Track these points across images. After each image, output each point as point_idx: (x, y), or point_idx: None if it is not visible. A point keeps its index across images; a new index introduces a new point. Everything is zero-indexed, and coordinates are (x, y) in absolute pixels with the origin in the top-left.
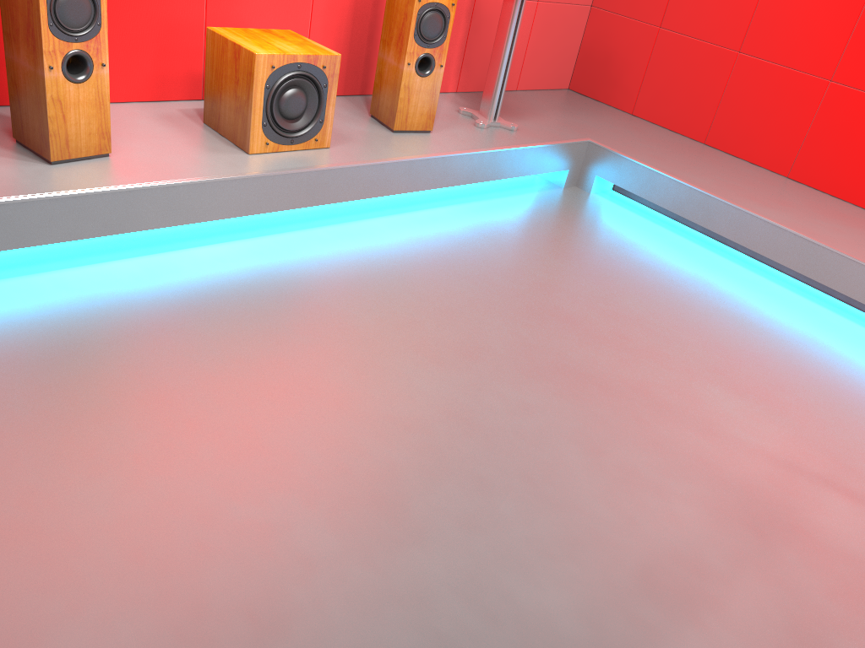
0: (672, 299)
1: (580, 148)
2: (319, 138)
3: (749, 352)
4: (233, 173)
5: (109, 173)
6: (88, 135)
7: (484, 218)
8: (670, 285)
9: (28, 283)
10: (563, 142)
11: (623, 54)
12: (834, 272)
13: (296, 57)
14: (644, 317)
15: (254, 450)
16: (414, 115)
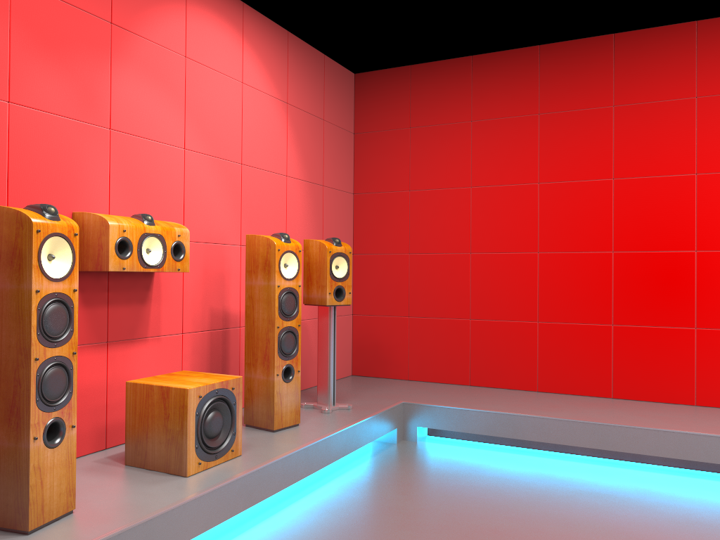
0: (540, 494)
1: (399, 409)
2: (234, 448)
3: (621, 512)
4: (190, 494)
5: (87, 525)
6: (59, 495)
7: (366, 480)
8: (529, 485)
9: None
10: (390, 406)
11: (387, 340)
12: (622, 440)
13: (214, 385)
14: (538, 513)
15: None
16: (286, 413)
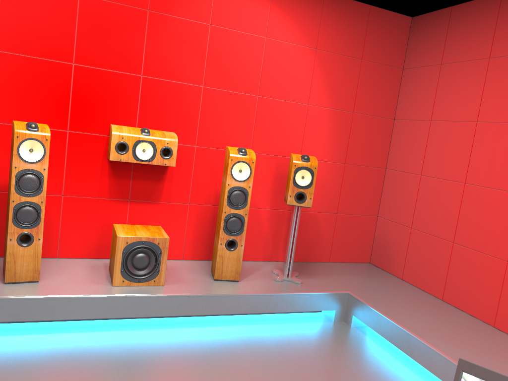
0: None
1: (342, 297)
2: (157, 280)
3: None
4: (91, 294)
5: (27, 289)
6: (27, 271)
7: (256, 335)
8: None
9: None
10: (326, 292)
11: (394, 243)
12: None
13: (141, 238)
14: None
15: None
16: (226, 271)
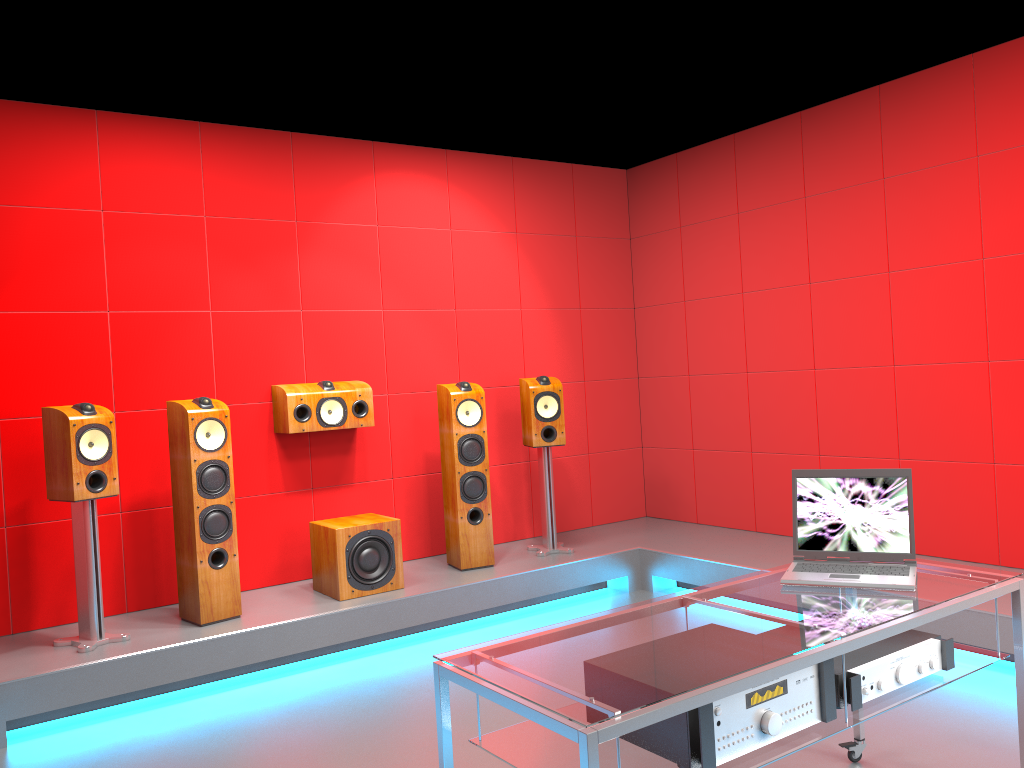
0: None
1: (632, 556)
2: (394, 581)
3: None
4: (324, 612)
5: (238, 625)
6: (225, 603)
7: (542, 623)
8: None
9: (181, 706)
10: (612, 552)
11: (675, 476)
12: None
13: (365, 526)
14: None
15: (310, 765)
16: (475, 554)
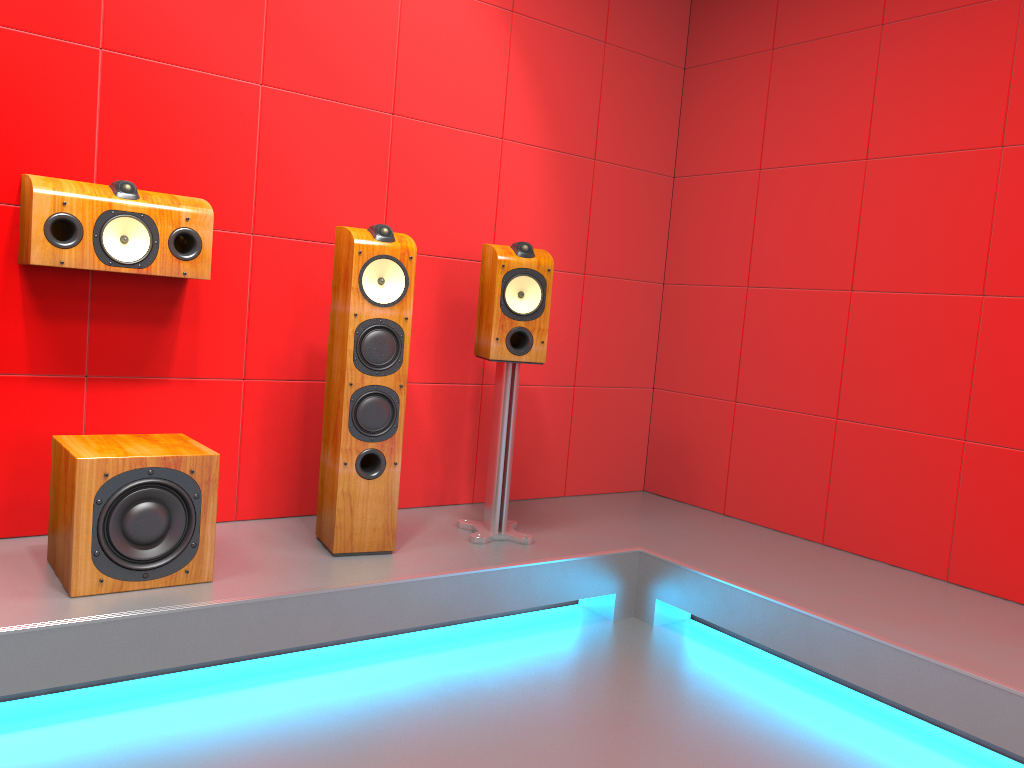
0: None
1: (628, 561)
2: (193, 569)
3: None
4: (15, 625)
5: None
6: None
7: (461, 672)
8: None
9: None
10: (596, 553)
11: (699, 439)
12: None
13: (144, 460)
14: None
15: None
16: (363, 530)
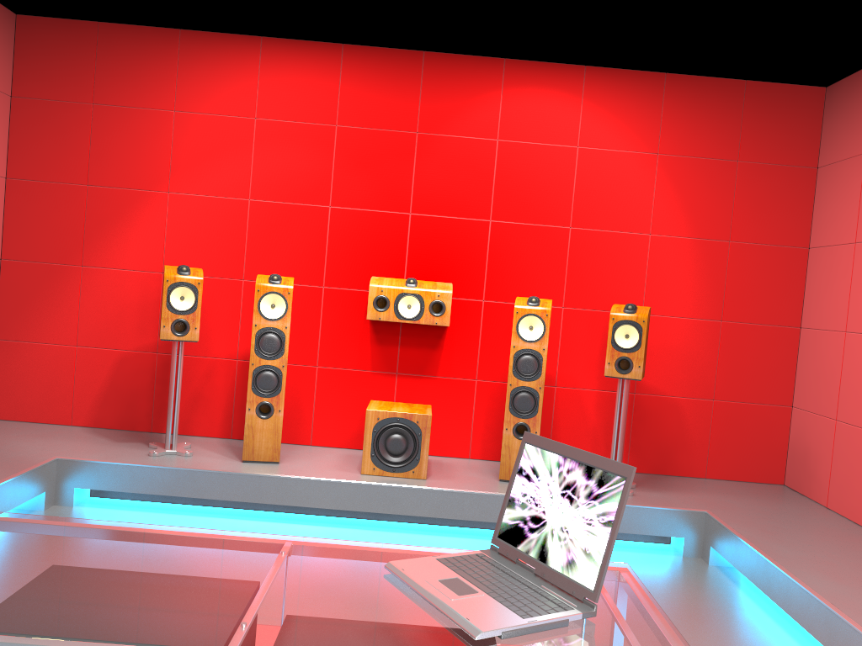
0: None
1: (695, 518)
2: (416, 471)
3: None
4: (331, 478)
5: (263, 468)
6: (266, 448)
7: None
8: None
9: (194, 518)
10: (666, 507)
11: (815, 447)
12: None
13: (395, 413)
14: None
15: None
16: None
